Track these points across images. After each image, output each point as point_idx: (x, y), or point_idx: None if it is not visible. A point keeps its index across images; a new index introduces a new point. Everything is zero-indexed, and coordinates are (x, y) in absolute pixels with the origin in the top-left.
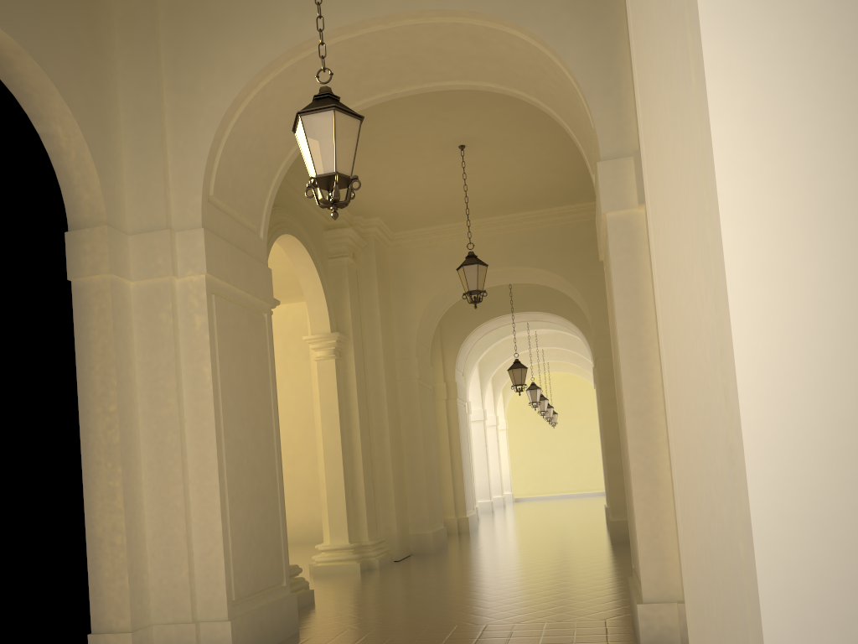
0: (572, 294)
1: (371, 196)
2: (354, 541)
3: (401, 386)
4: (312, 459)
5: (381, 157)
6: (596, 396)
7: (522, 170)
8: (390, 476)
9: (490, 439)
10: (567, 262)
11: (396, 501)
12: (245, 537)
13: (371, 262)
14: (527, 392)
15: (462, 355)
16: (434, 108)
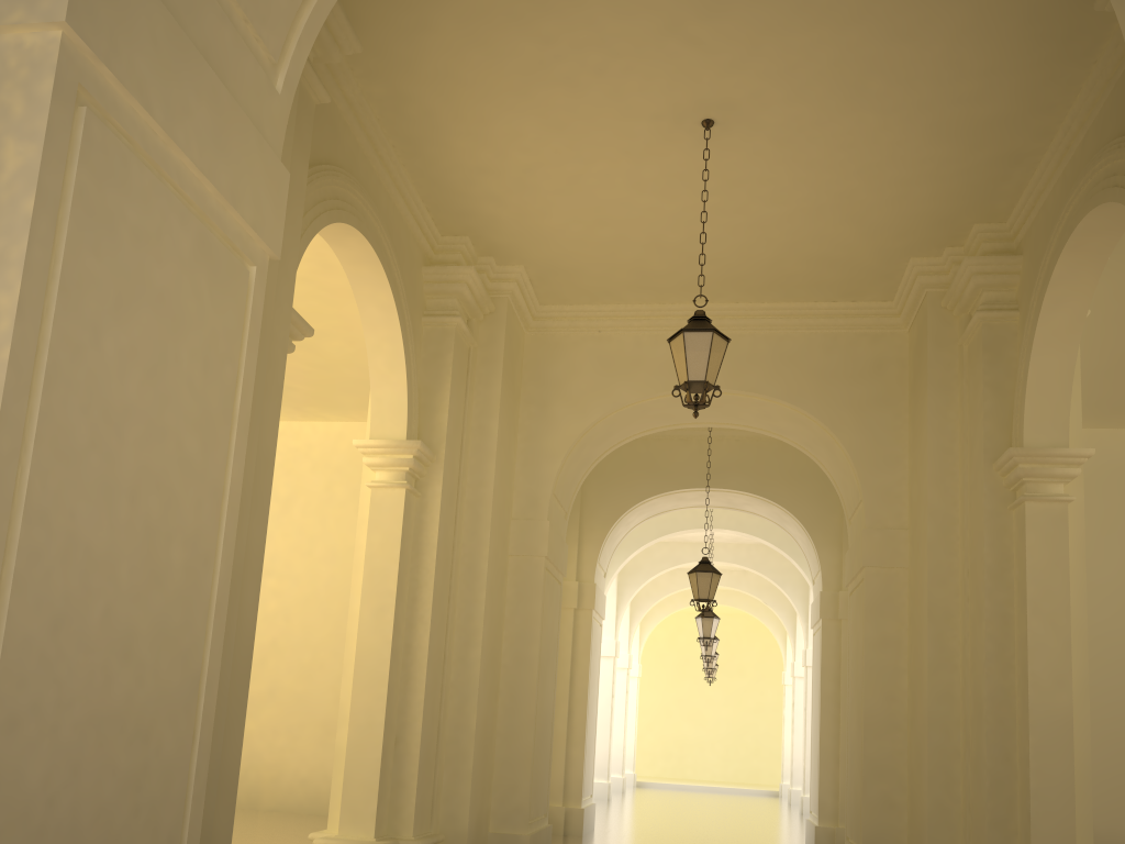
0: (825, 457)
1: (518, 215)
2: (386, 835)
3: (514, 566)
4: (340, 674)
5: (555, 119)
6: (814, 640)
7: (796, 206)
8: (472, 721)
9: (616, 688)
10: (831, 396)
11: (476, 768)
12: (39, 842)
13: (497, 342)
14: (697, 620)
15: (610, 543)
16: (683, 6)
